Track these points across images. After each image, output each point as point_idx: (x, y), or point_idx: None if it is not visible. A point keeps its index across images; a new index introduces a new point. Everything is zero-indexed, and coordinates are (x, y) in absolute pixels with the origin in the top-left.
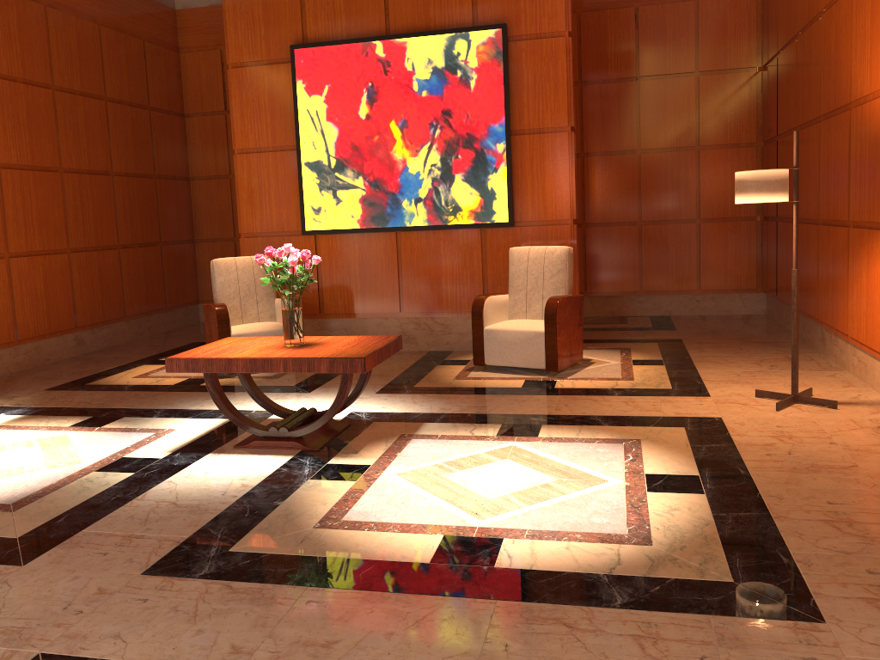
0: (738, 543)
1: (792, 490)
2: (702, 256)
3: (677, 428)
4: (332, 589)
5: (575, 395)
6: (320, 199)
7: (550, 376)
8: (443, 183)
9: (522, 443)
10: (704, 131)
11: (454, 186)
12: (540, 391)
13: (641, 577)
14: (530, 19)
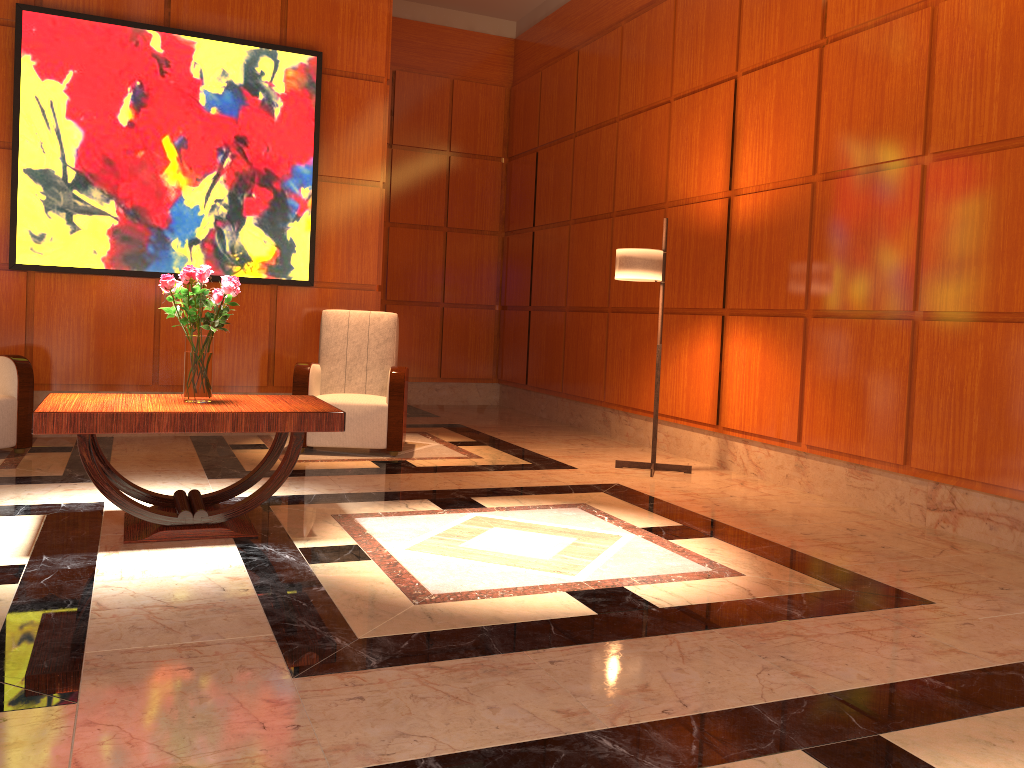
0: (798, 565)
1: (766, 528)
2: (444, 342)
3: (599, 493)
4: (553, 649)
5: (453, 472)
6: (46, 223)
7: (392, 457)
8: (230, 224)
9: (483, 513)
10: (452, 213)
11: (244, 229)
12: (409, 470)
13: (781, 596)
14: (348, 55)
